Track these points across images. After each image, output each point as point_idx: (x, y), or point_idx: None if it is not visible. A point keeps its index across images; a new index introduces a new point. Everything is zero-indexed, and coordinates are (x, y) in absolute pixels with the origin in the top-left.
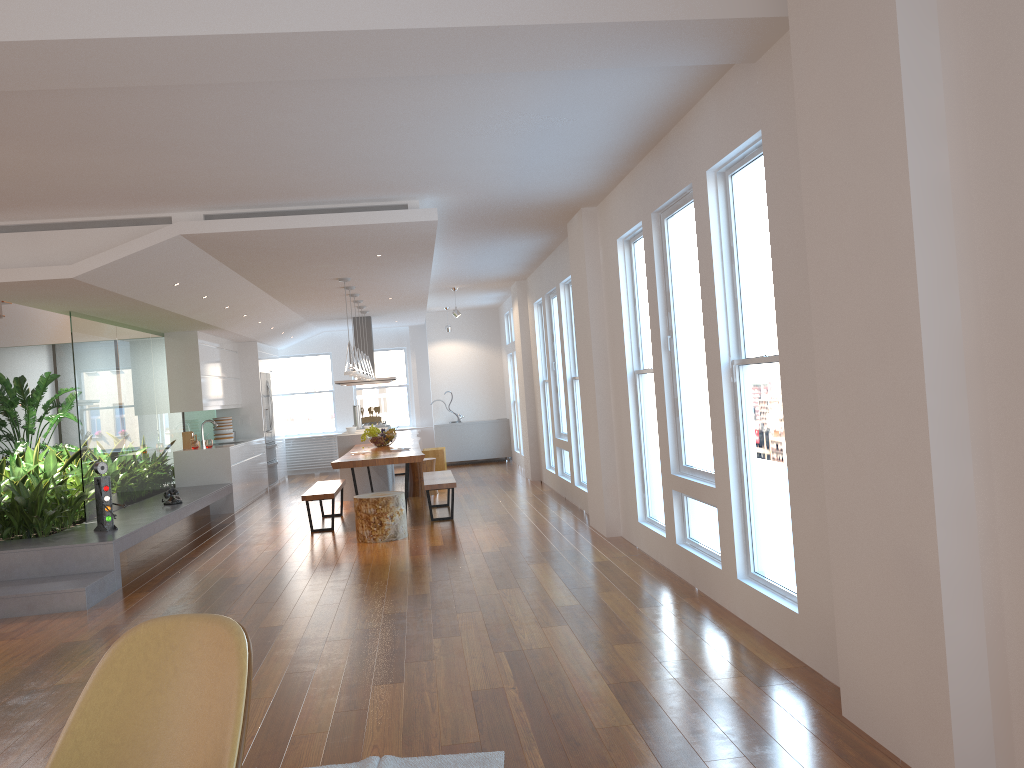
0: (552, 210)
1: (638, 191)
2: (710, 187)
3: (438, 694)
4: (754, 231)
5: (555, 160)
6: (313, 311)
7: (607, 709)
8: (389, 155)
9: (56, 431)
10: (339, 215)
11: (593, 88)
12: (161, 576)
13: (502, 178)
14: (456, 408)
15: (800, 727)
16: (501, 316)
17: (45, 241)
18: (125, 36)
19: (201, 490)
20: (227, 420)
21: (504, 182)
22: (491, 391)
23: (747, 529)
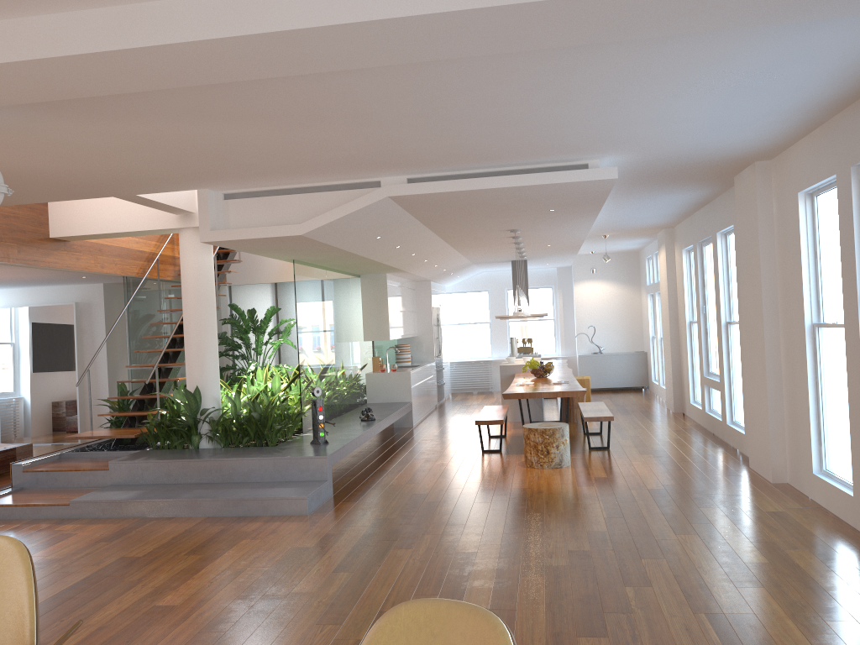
0: (724, 165)
1: (832, 144)
2: None
3: None
4: None
5: (747, 116)
6: (479, 256)
7: None
8: (584, 119)
9: (276, 352)
10: (525, 176)
11: (820, 39)
12: (363, 486)
13: (686, 136)
14: (597, 341)
15: None
16: (642, 259)
17: (280, 204)
18: (376, 18)
19: (388, 407)
20: (406, 347)
21: (687, 140)
22: (630, 326)
23: None
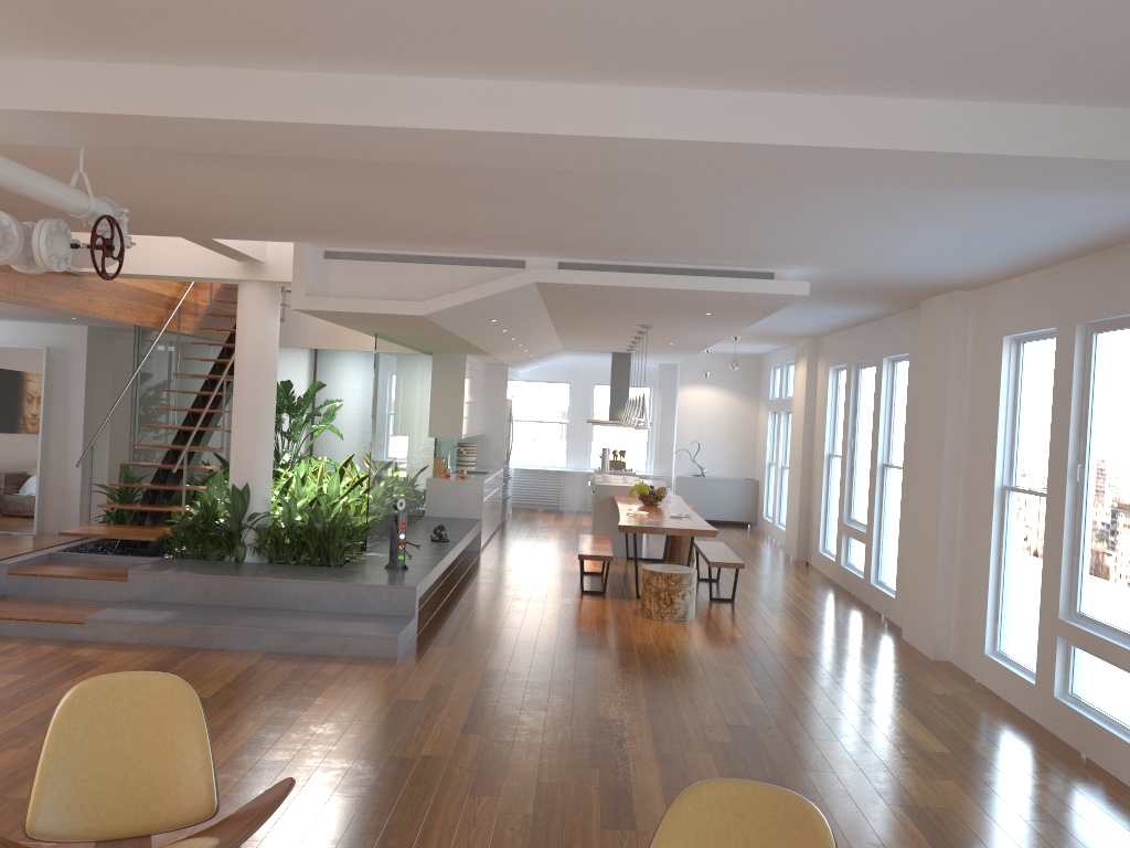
0: (919, 289)
1: (1056, 293)
2: None
3: None
4: None
5: (973, 252)
6: (579, 344)
7: None
8: (801, 234)
9: (308, 439)
10: (703, 279)
11: (1089, 202)
12: (450, 626)
13: (897, 261)
14: (700, 460)
15: None
16: (765, 366)
17: (396, 273)
18: (669, 138)
19: (456, 525)
20: (472, 447)
21: (895, 264)
22: (741, 447)
23: None
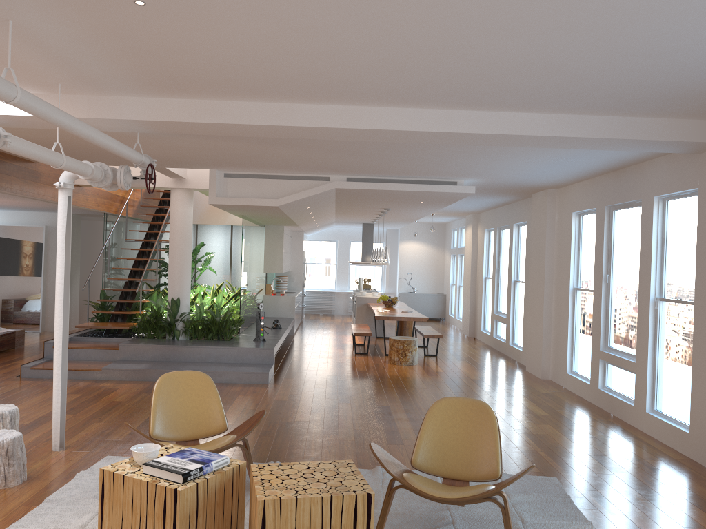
0: (530, 188)
1: (595, 191)
2: (655, 205)
3: (503, 449)
4: (680, 233)
5: (555, 172)
6: (345, 219)
7: (596, 466)
8: (471, 164)
9: (193, 275)
10: (421, 185)
11: (603, 151)
12: (290, 370)
13: (518, 176)
14: (412, 284)
15: (699, 485)
16: (448, 229)
17: (262, 184)
18: (417, 130)
19: (281, 320)
20: (285, 278)
21: (518, 177)
22: (435, 275)
23: (654, 386)
